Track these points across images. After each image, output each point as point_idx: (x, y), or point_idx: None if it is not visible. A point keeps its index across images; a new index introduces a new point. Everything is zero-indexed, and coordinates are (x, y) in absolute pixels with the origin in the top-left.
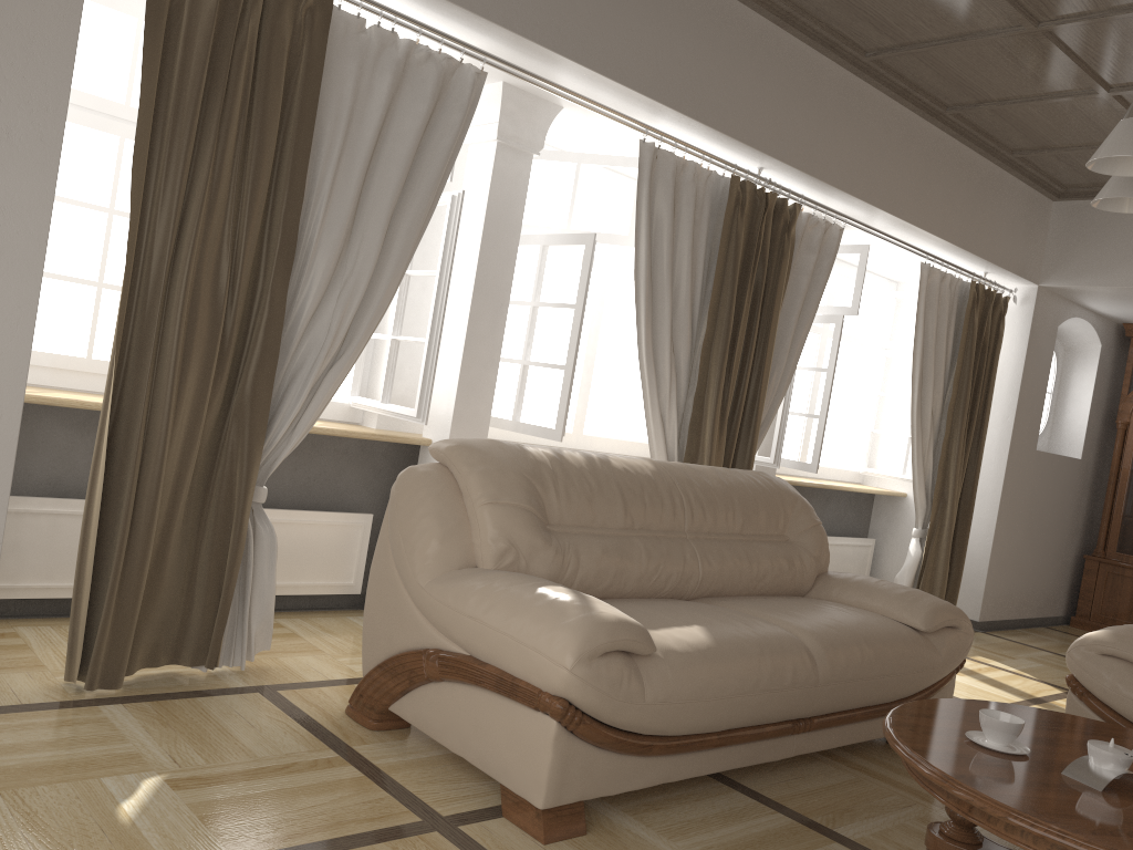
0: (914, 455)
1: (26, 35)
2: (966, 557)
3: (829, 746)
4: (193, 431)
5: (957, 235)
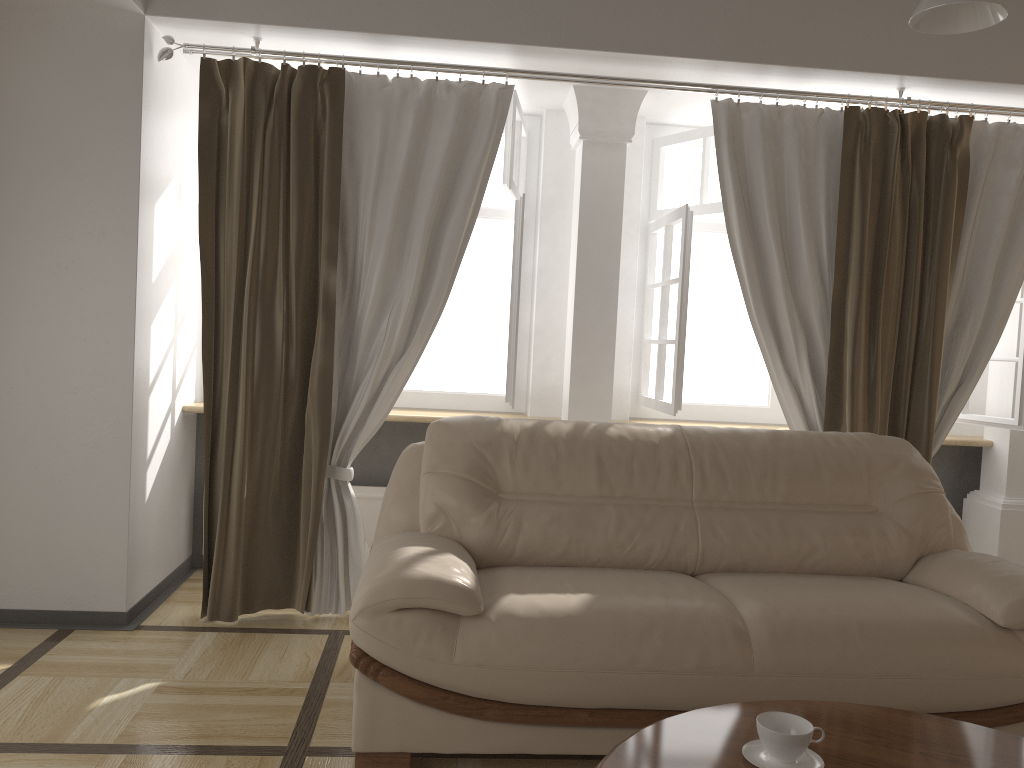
0: None
1: (107, 164)
2: None
3: None
4: (272, 425)
5: None
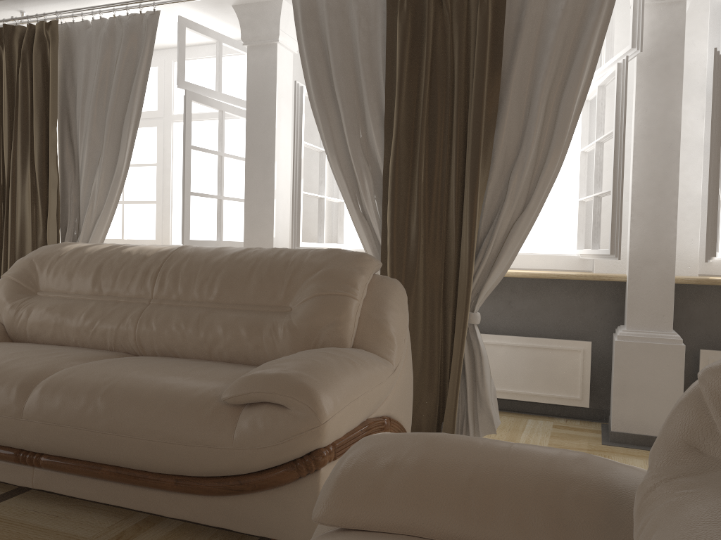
0: None
1: None
2: None
3: (81, 495)
4: None
5: None
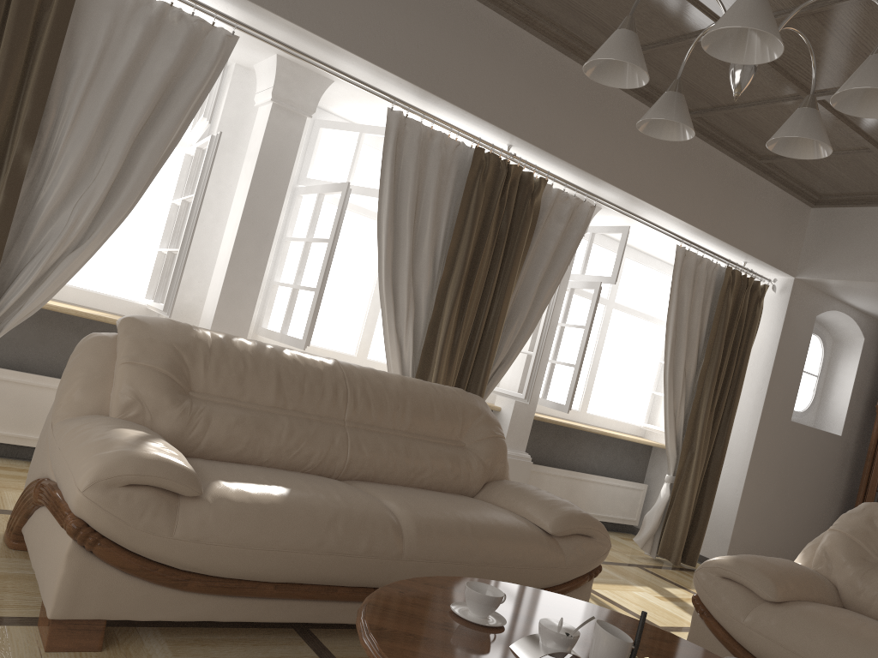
0: (666, 410)
1: None
2: (719, 507)
3: None
4: None
5: (706, 223)
